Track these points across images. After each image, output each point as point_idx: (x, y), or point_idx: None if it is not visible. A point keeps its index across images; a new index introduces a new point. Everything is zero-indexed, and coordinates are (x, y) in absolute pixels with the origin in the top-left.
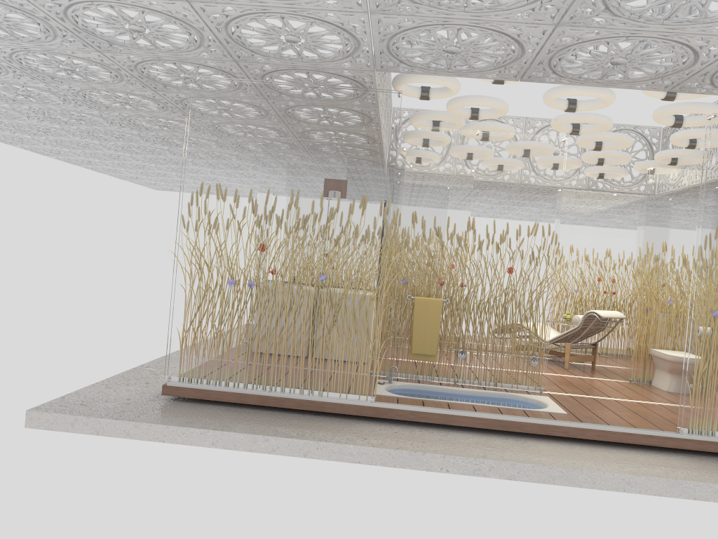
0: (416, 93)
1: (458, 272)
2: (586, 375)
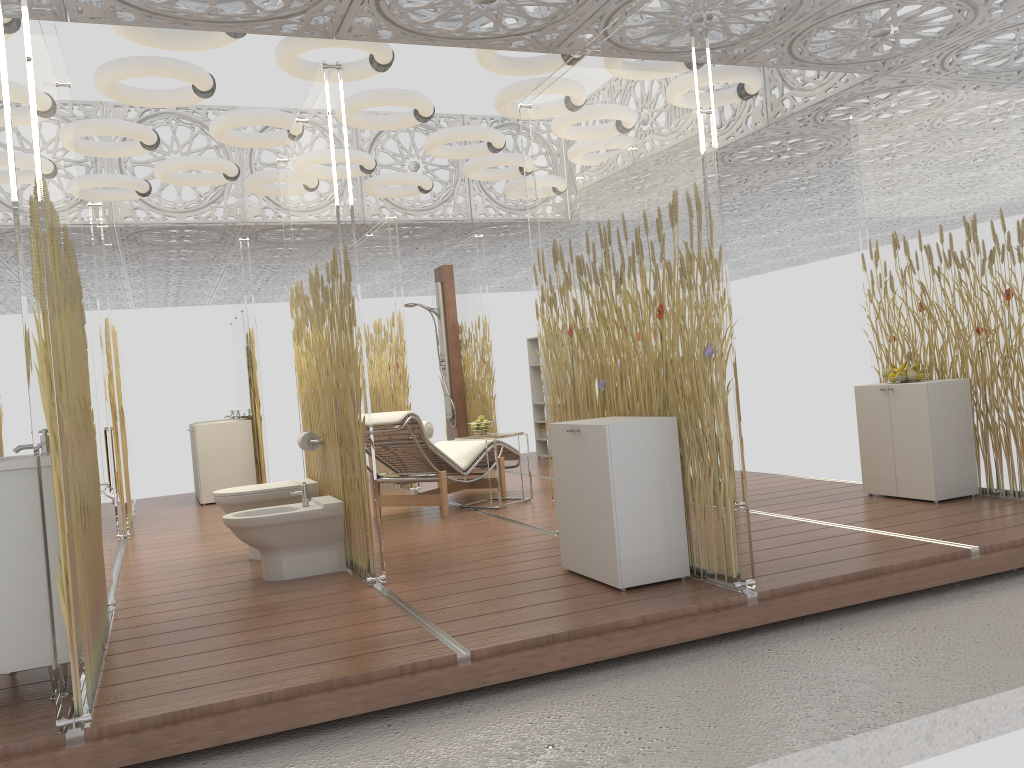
0: (136, 193)
1: None
2: None
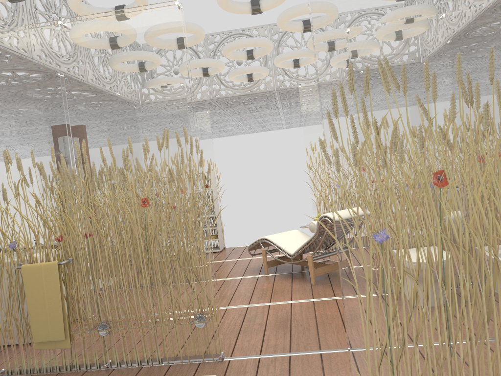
0: None
1: (75, 219)
2: (328, 294)
